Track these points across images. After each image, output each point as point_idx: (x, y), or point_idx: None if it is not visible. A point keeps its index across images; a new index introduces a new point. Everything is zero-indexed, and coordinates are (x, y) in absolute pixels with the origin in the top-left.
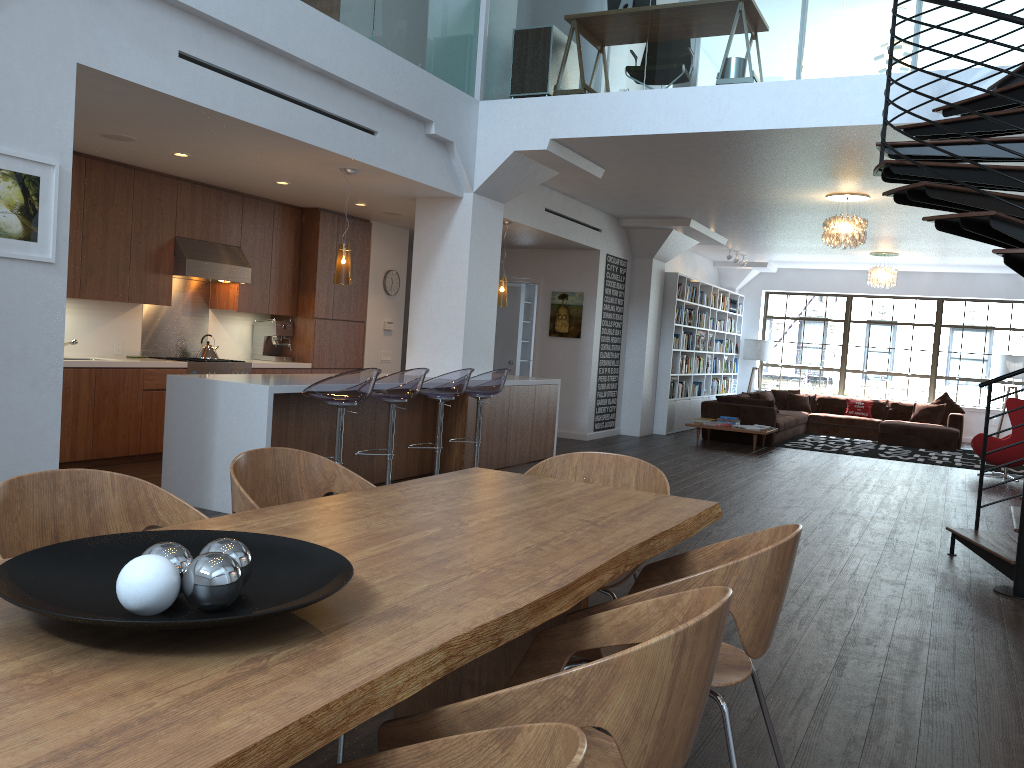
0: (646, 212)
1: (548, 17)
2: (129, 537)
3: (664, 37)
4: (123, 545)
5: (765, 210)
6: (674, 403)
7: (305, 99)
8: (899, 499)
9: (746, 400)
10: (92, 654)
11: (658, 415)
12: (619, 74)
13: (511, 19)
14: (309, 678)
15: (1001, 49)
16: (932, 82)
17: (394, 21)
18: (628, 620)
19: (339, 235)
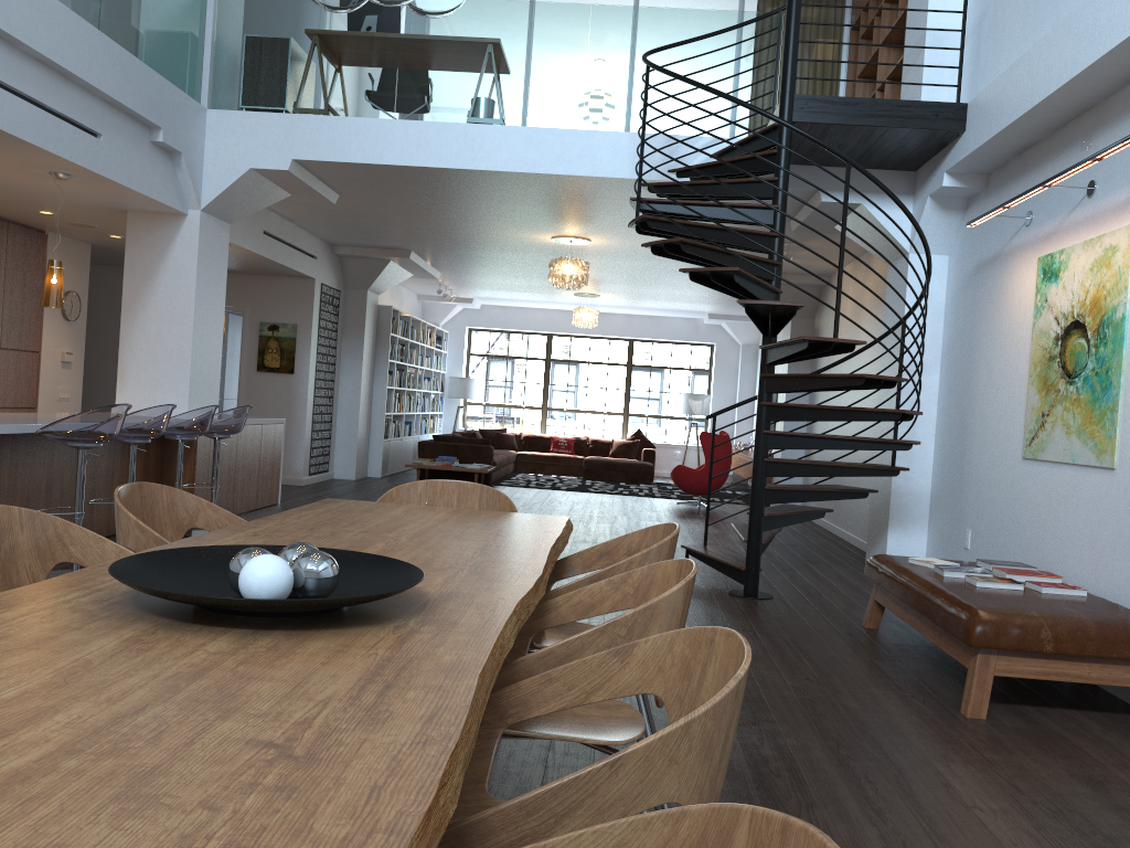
0: (366, 241)
1: (288, 28)
2: (168, 553)
3: (415, 68)
4: (167, 560)
5: (489, 247)
6: (389, 444)
7: (25, 90)
8: (624, 527)
9: (463, 439)
10: (268, 633)
11: (373, 457)
12: (368, 100)
13: (244, 24)
14: (458, 632)
15: (718, 122)
16: (668, 146)
17: (121, 11)
18: (583, 599)
19: (9, 247)
